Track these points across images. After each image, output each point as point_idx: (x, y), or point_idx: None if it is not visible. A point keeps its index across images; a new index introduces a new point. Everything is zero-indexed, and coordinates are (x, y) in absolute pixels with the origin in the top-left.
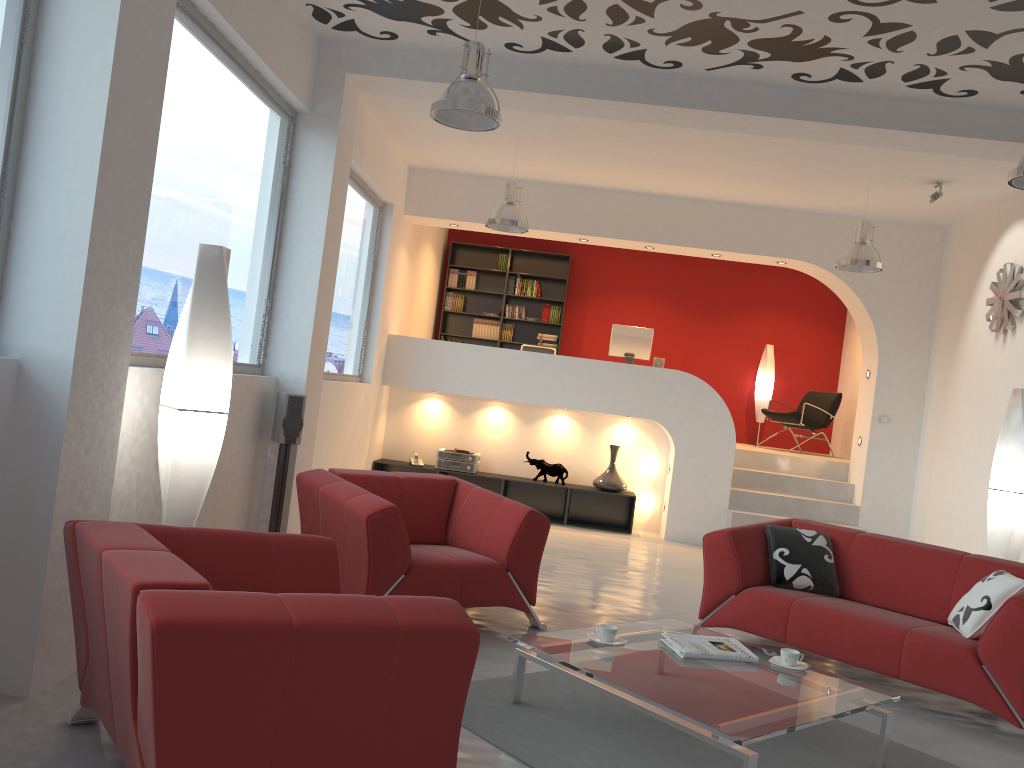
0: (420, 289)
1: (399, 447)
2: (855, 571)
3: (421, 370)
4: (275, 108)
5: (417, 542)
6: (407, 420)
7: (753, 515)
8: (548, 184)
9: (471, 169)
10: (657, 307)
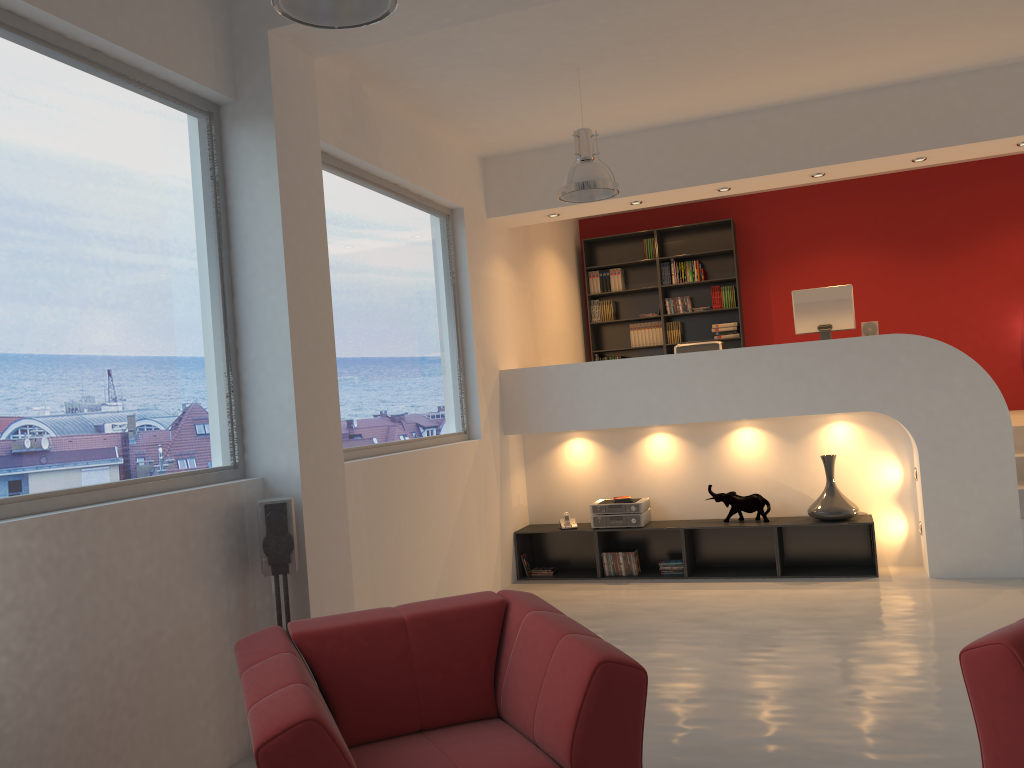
0: (546, 305)
1: (548, 507)
2: None
3: (547, 407)
4: (168, 103)
5: (445, 724)
6: (550, 471)
7: None
8: (658, 129)
9: (553, 138)
10: (862, 256)
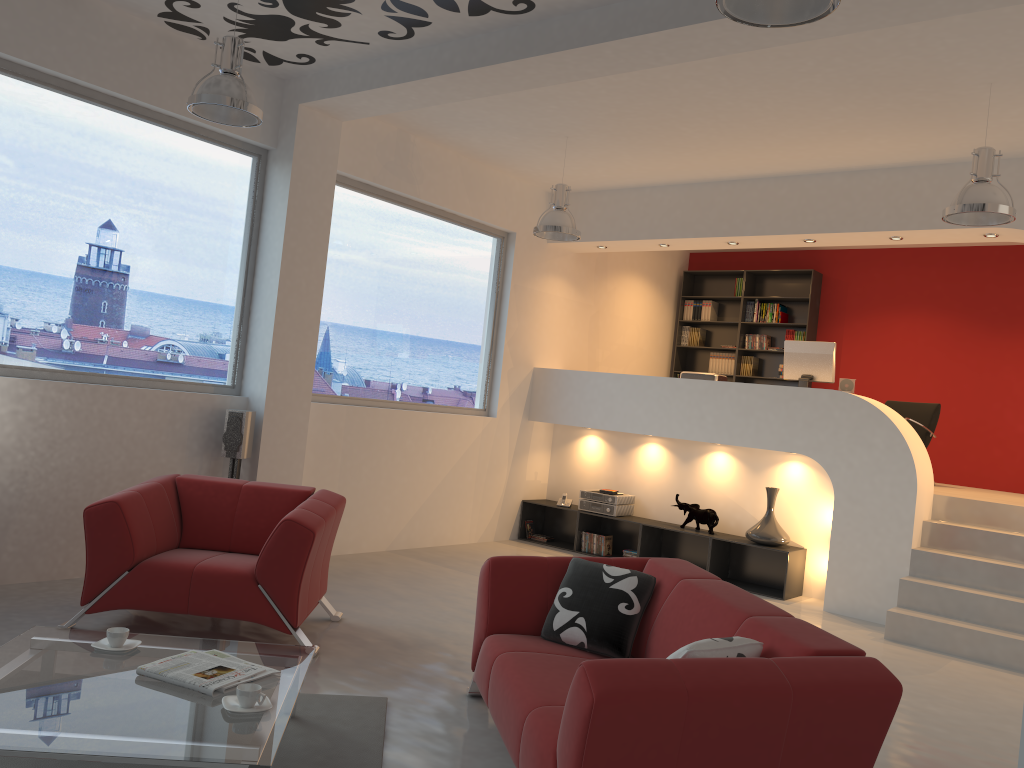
0: (617, 322)
1: (561, 487)
2: (657, 630)
3: (561, 403)
4: (226, 148)
5: (244, 552)
6: (568, 459)
7: (930, 585)
8: (682, 185)
9: (597, 184)
10: (935, 322)
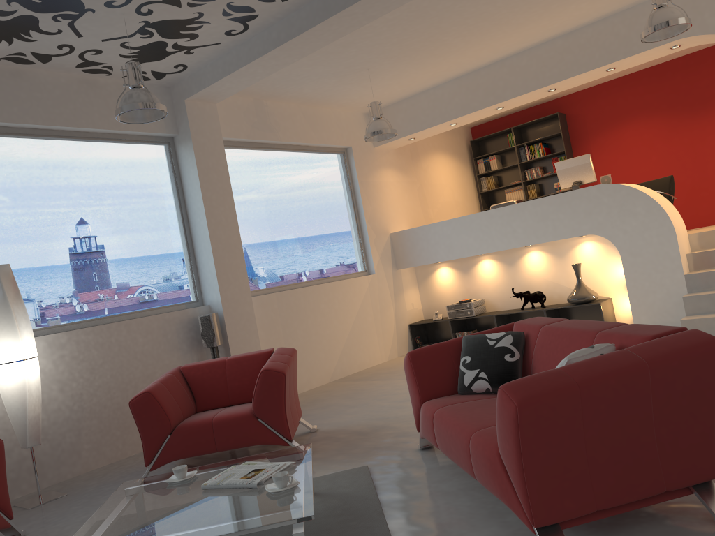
0: (436, 188)
1: (432, 308)
2: (536, 365)
3: (416, 251)
4: (145, 144)
5: (240, 403)
6: (431, 288)
7: (704, 295)
8: (453, 80)
9: (396, 97)
10: (652, 122)
